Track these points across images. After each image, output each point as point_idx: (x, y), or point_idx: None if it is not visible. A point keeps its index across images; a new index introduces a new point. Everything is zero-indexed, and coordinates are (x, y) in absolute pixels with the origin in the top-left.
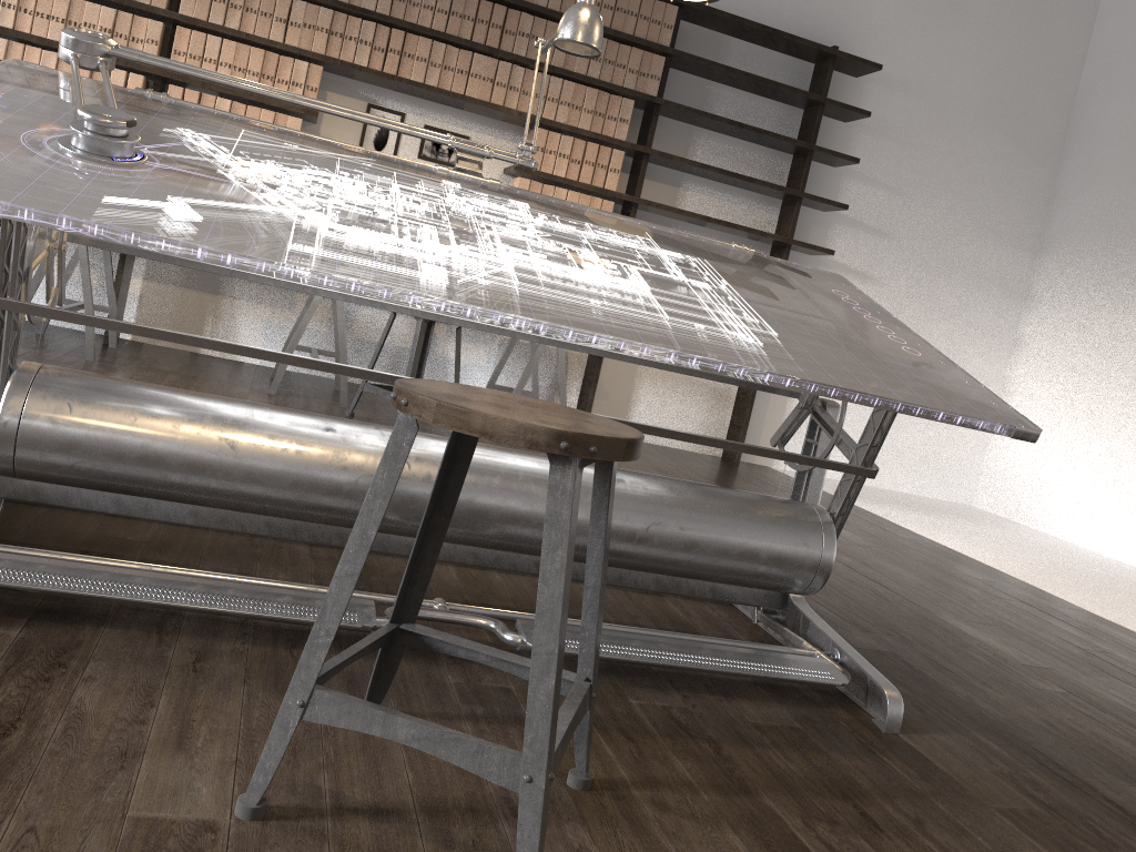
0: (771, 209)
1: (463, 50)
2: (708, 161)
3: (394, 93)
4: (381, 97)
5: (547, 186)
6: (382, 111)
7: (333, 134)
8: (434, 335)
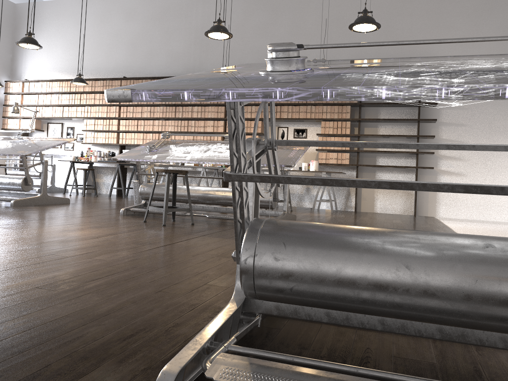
0: (413, 126)
1: (296, 106)
2: (385, 116)
3: (284, 122)
4: (281, 124)
5: (327, 137)
6: (281, 128)
7: (270, 137)
8: (309, 188)
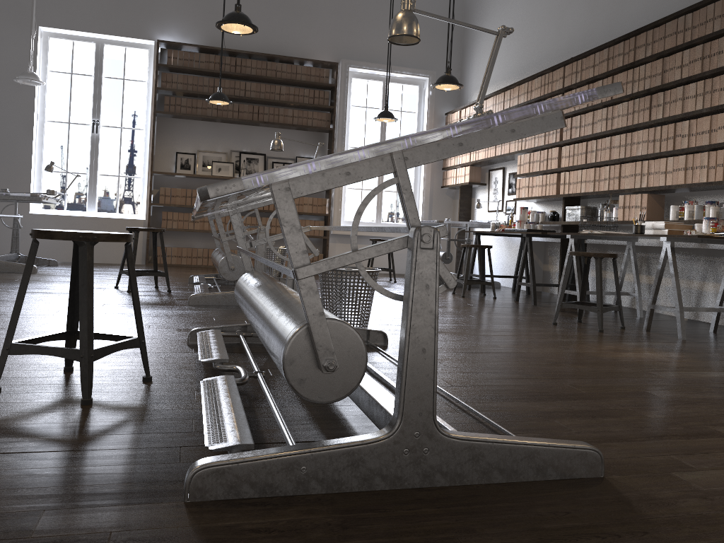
0: None
1: None
2: None
3: None
4: None
5: None
6: None
7: None
8: None
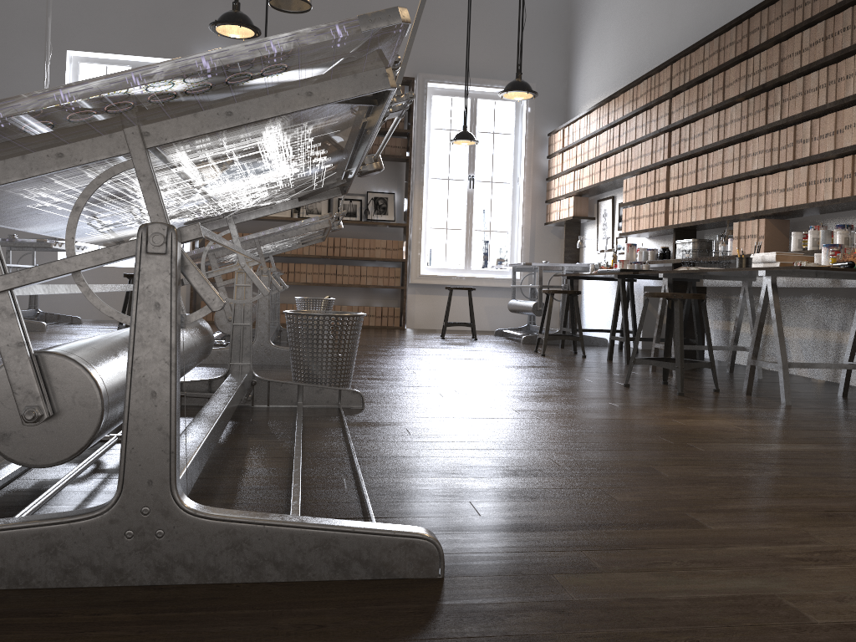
0: None
1: None
2: None
3: None
4: None
5: None
6: None
7: None
8: None
